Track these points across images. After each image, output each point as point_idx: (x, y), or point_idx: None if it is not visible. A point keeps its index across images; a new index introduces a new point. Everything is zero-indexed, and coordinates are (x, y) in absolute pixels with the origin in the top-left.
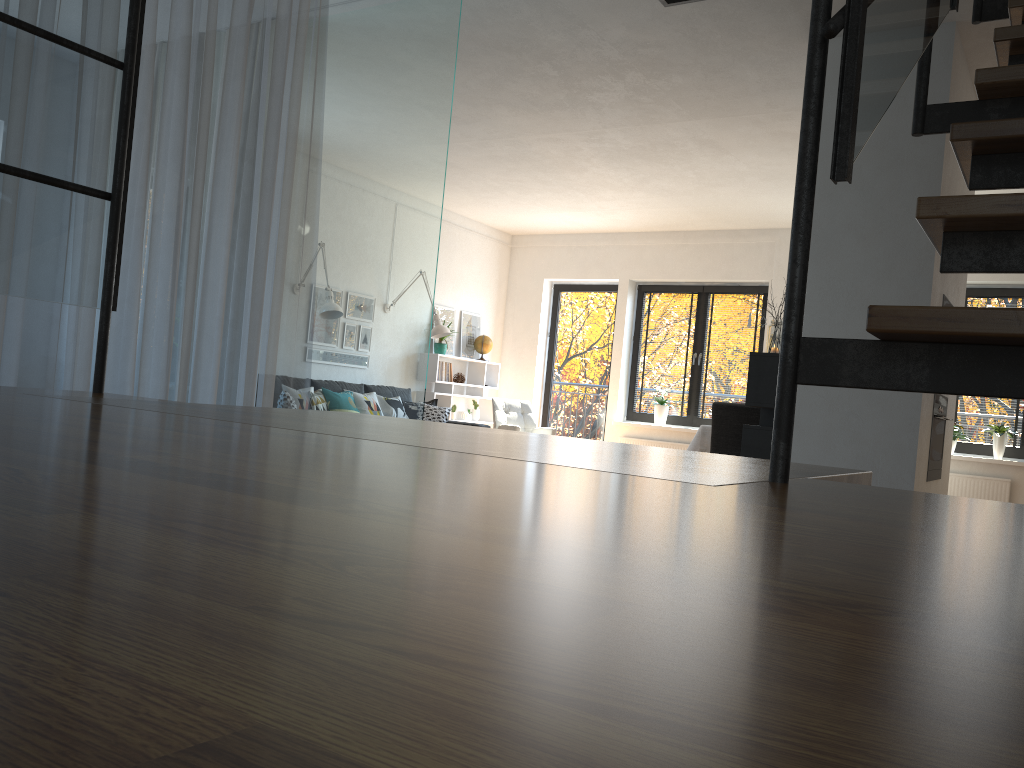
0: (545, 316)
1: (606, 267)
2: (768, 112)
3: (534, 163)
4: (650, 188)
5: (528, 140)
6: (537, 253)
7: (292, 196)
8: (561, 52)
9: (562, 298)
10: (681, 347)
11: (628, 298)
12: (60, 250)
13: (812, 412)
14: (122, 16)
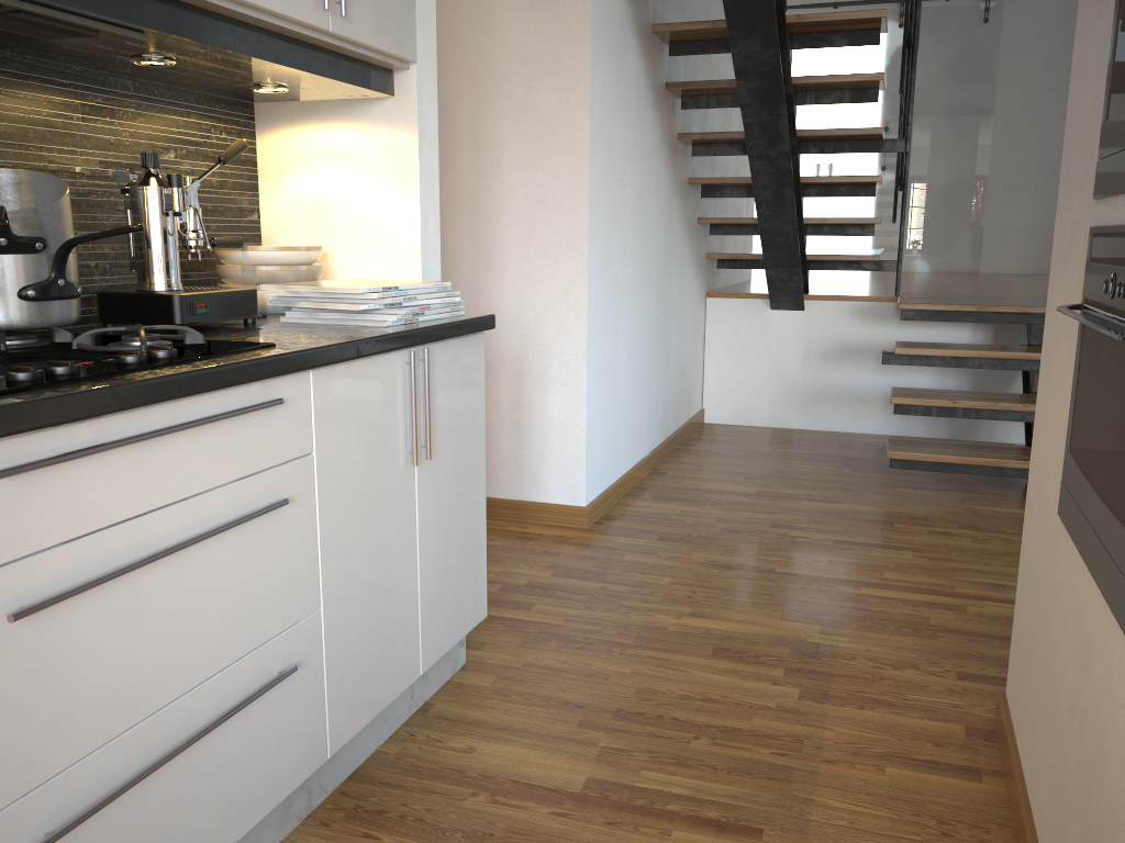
0: None
1: None
2: None
3: None
4: None
5: None
6: None
7: None
8: None
9: None
10: None
11: None
12: None
13: None
14: None
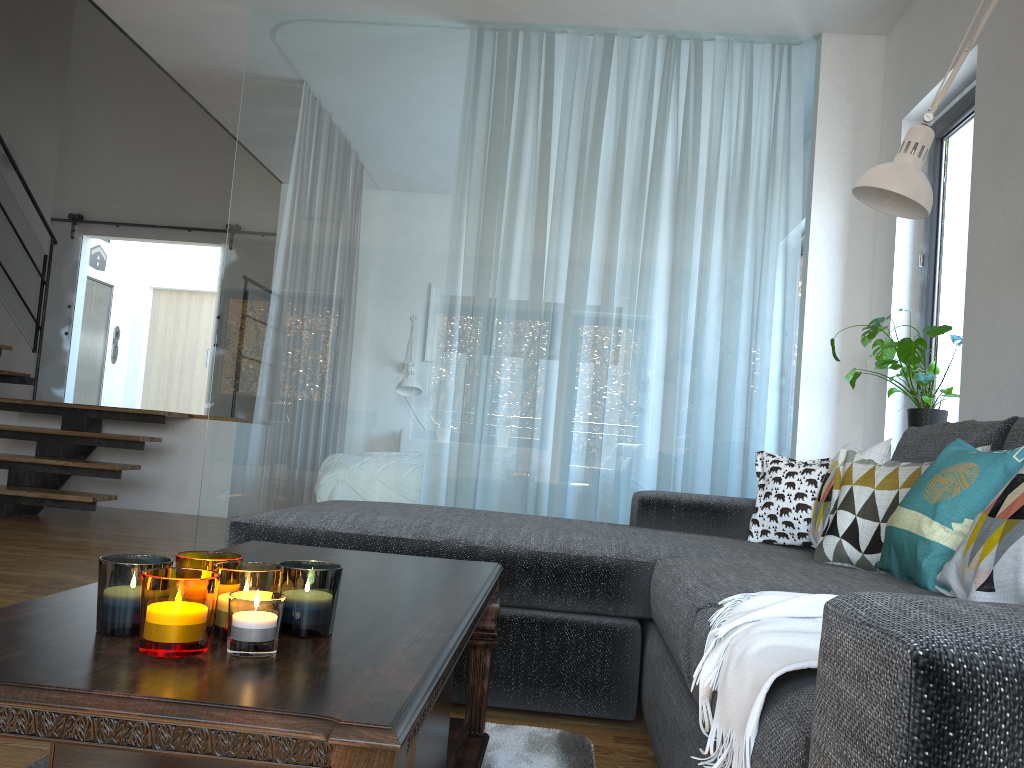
0: None
1: None
2: None
3: None
4: None
5: None
6: None
7: None
8: None
9: None
10: None
11: None
12: None
13: None
14: None
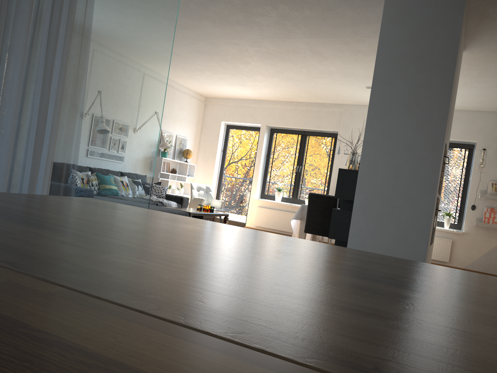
0: (221, 141)
1: (254, 117)
2: (353, 37)
3: (221, 56)
4: (282, 76)
5: (219, 42)
6: (219, 107)
7: (70, 50)
8: None
9: (230, 132)
10: (291, 162)
11: (265, 135)
12: None
13: (373, 204)
14: None
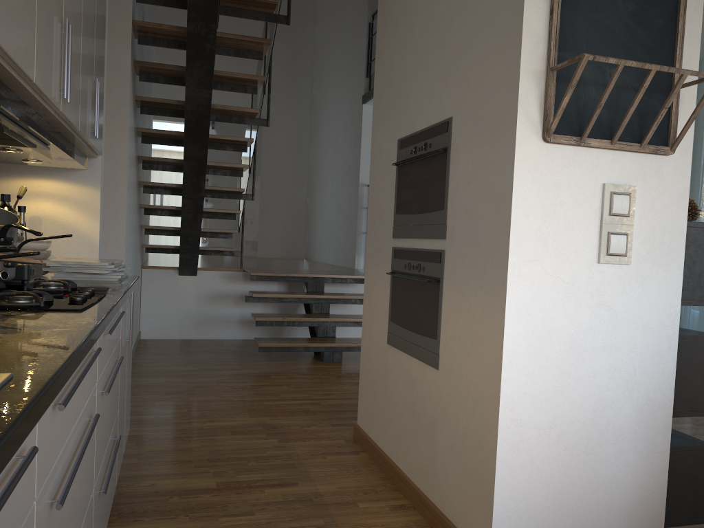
0: None
1: None
2: None
3: None
4: None
5: None
6: None
7: None
8: None
9: None
10: None
11: None
12: None
13: None
14: None
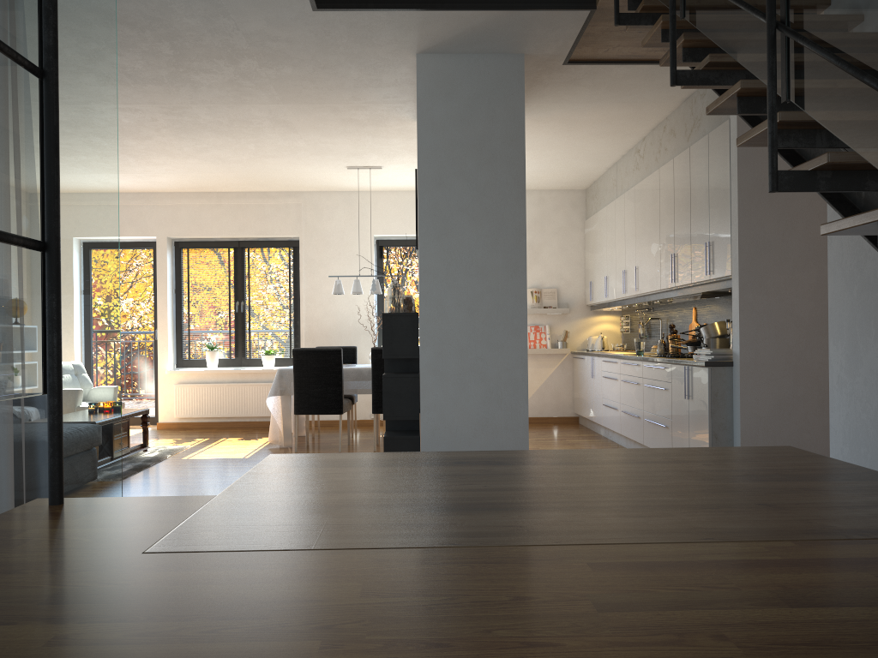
0: None
1: (142, 225)
2: (349, 103)
3: None
4: (206, 156)
5: None
6: None
7: None
8: (189, 35)
9: None
10: (223, 297)
11: (168, 254)
12: (11, 328)
13: (448, 360)
14: (35, 6)
